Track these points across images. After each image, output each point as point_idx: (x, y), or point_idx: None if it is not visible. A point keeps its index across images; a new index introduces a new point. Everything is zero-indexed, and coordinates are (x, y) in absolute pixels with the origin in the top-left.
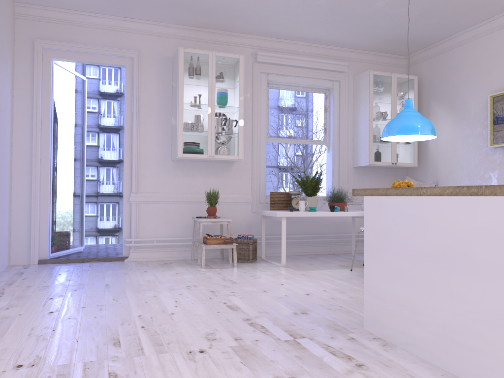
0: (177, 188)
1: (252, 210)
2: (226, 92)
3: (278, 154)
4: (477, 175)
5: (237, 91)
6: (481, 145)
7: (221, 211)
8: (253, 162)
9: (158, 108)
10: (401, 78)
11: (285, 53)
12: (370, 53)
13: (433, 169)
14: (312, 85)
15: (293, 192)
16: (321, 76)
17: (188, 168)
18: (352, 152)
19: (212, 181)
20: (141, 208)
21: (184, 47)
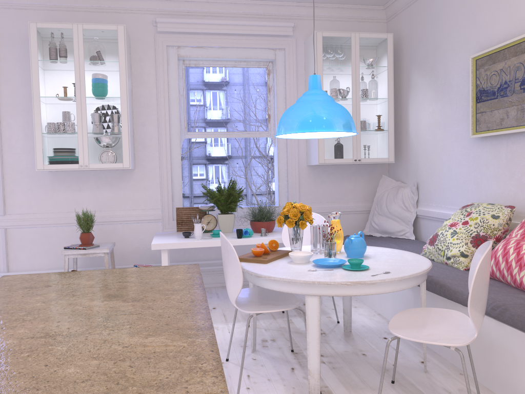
0: (58, 206)
1: (162, 230)
2: (100, 78)
3: (267, 142)
4: (460, 179)
5: (117, 75)
6: (465, 134)
7: (120, 233)
8: (162, 167)
9: (25, 104)
10: (366, 38)
11: (201, 17)
12: (327, 6)
13: (414, 166)
14: (245, 58)
15: (202, 207)
16: (256, 44)
17: (71, 179)
18: (306, 145)
19: (105, 195)
20: (11, 234)
21: (57, 21)
